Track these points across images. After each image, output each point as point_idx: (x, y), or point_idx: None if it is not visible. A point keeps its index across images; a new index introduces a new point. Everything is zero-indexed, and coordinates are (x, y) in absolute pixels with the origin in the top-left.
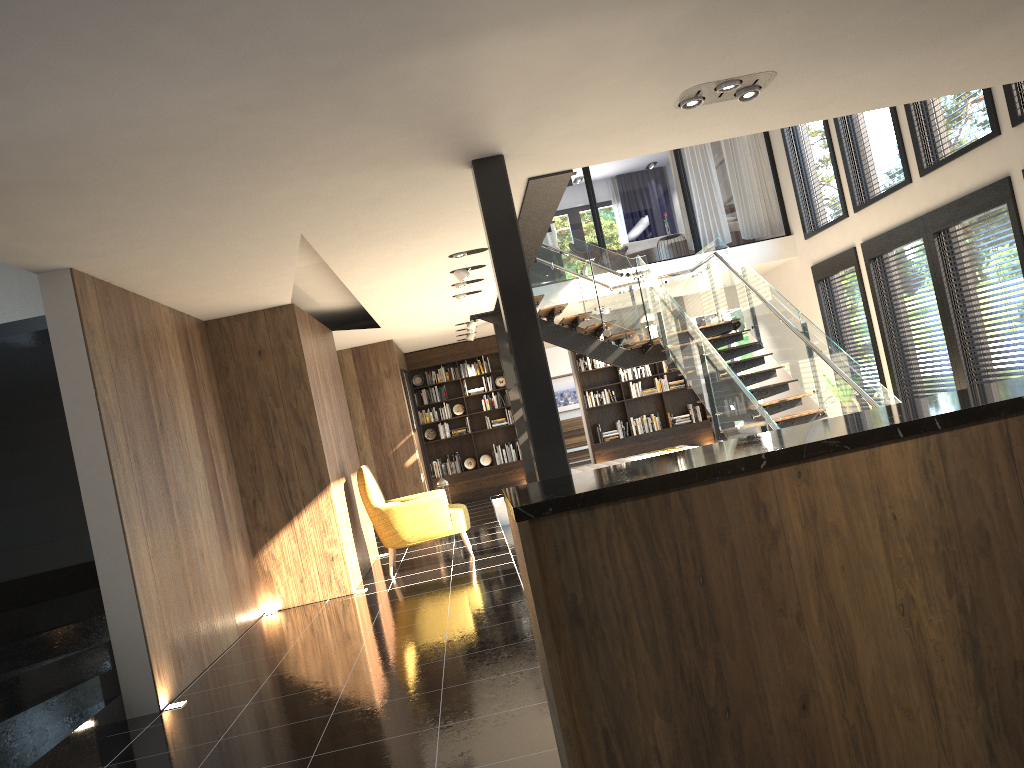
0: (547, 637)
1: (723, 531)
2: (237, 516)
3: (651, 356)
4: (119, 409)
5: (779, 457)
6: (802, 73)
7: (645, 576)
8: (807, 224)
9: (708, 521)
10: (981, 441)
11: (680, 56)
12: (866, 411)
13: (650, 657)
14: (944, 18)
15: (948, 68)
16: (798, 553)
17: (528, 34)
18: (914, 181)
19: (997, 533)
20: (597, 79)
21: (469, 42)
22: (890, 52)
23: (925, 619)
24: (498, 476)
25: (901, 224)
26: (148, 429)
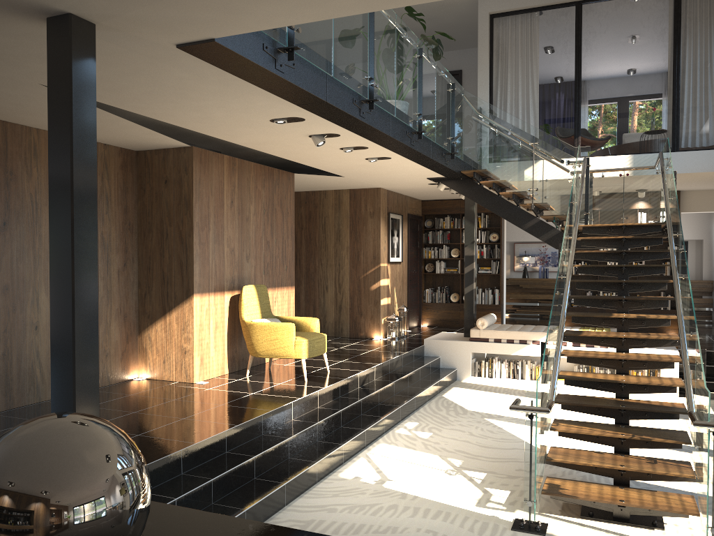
0: None
1: None
2: (123, 302)
3: None
4: None
5: None
6: None
7: None
8: None
9: None
10: None
11: None
12: None
13: None
14: None
15: None
16: None
17: None
18: None
19: None
20: None
21: None
22: None
23: None
24: None
25: None
26: None
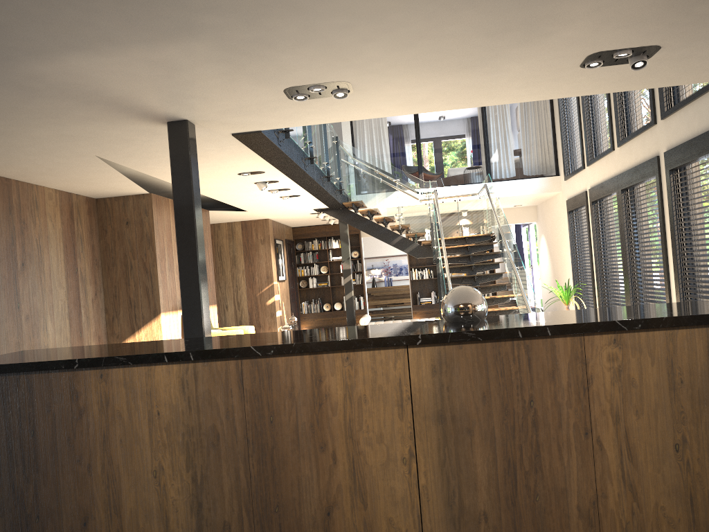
0: None
1: (49, 404)
2: (97, 326)
3: None
4: None
5: (87, 363)
6: (373, 83)
7: None
8: (567, 169)
9: (41, 396)
10: (223, 372)
11: (246, 70)
12: (254, 334)
13: None
14: (450, 55)
15: (507, 84)
16: (94, 426)
17: (98, 55)
18: (615, 149)
19: (225, 435)
20: (197, 81)
21: (58, 58)
22: (434, 73)
23: (169, 483)
24: (344, 318)
25: (608, 179)
26: (7, 267)
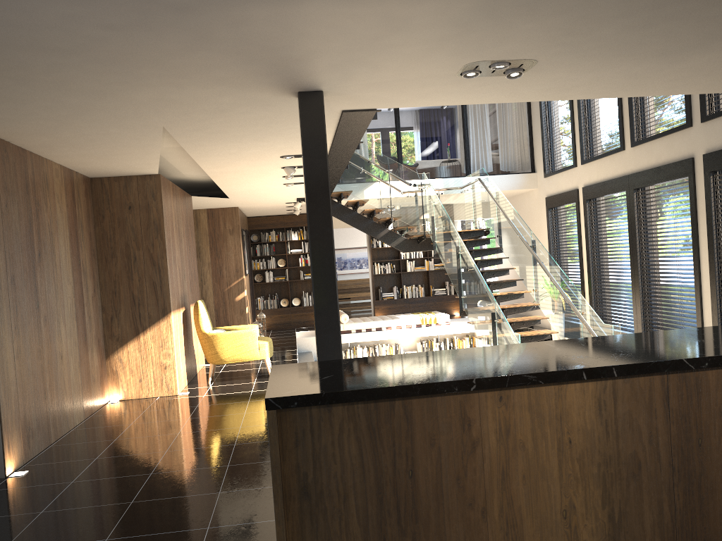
0: (279, 506)
1: (433, 436)
2: (96, 328)
3: (423, 246)
4: (3, 242)
5: (487, 383)
6: (556, 64)
7: (366, 465)
8: (547, 167)
9: (423, 427)
10: (646, 389)
11: (465, 38)
12: (563, 341)
13: (361, 530)
14: (668, 40)
15: (664, 76)
16: (490, 461)
17: (345, 3)
18: (626, 149)
19: (647, 463)
20: (399, 46)
21: (296, 2)
22: (624, 59)
23: (581, 523)
24: (303, 314)
25: (612, 178)
26: (27, 258)
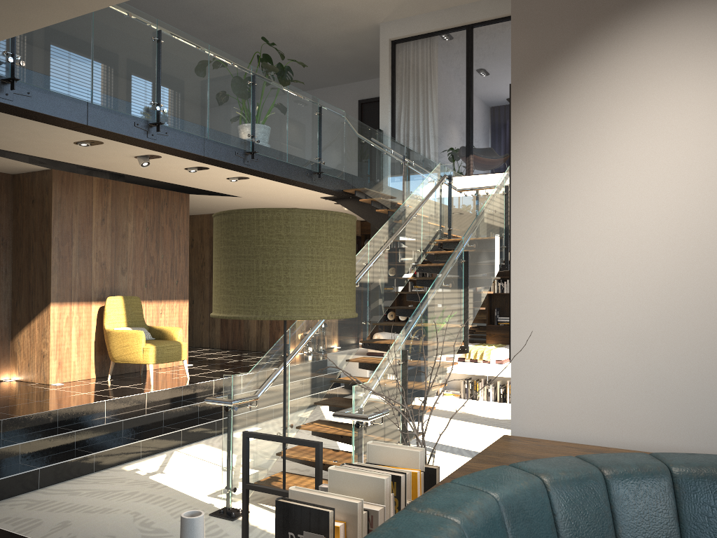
0: None
1: None
2: None
3: None
4: None
5: None
6: None
7: None
8: None
9: None
10: None
11: None
12: None
13: None
14: None
15: None
16: None
17: None
18: None
19: None
20: None
21: None
22: None
23: None
24: None
25: None
26: None
